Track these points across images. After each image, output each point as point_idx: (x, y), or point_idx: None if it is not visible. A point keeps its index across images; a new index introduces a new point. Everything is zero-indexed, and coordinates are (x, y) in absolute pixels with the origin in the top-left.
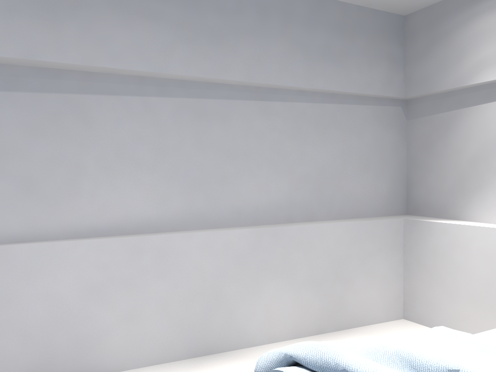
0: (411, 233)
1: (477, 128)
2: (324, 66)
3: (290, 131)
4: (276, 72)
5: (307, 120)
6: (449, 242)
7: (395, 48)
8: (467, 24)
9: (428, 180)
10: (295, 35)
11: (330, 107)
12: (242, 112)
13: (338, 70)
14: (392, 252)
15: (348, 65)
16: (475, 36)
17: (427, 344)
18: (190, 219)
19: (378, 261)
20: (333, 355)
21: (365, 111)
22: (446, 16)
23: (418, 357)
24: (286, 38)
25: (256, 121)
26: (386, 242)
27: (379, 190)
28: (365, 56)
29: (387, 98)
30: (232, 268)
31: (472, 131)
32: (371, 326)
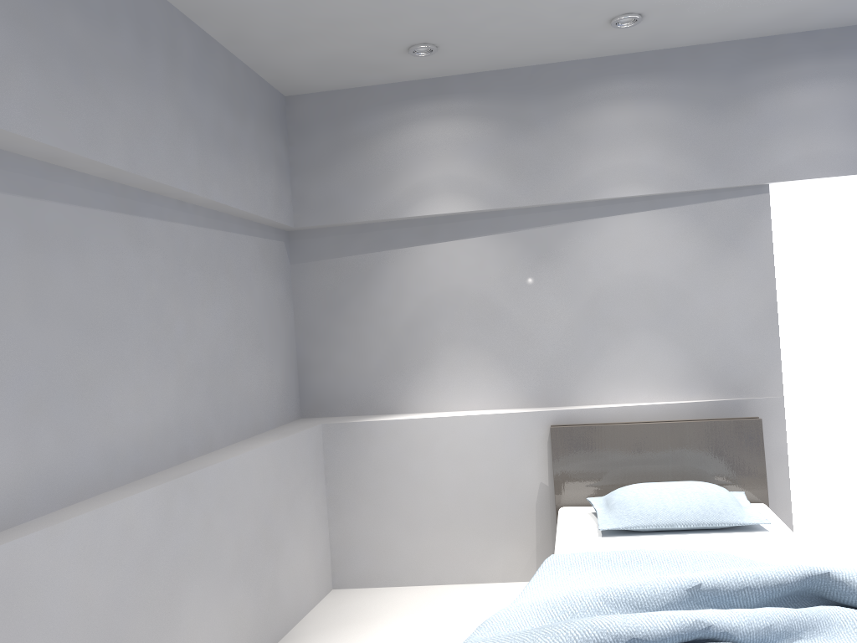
0: (339, 445)
1: (414, 278)
2: (219, 160)
3: (173, 279)
4: (166, 161)
5: (192, 259)
6: (403, 448)
7: (281, 145)
8: (396, 131)
9: (339, 358)
10: (184, 94)
11: (216, 236)
12: (105, 236)
13: (233, 171)
14: (315, 482)
15: (242, 163)
16: (410, 150)
17: (566, 583)
18: (31, 491)
19: (304, 502)
20: (602, 628)
21: (253, 246)
22: (362, 113)
23: (639, 591)
24: (174, 97)
25: (126, 256)
26: (310, 467)
27: (274, 381)
28: (257, 153)
29: (271, 226)
30: (135, 581)
31: (406, 282)
32: (310, 617)
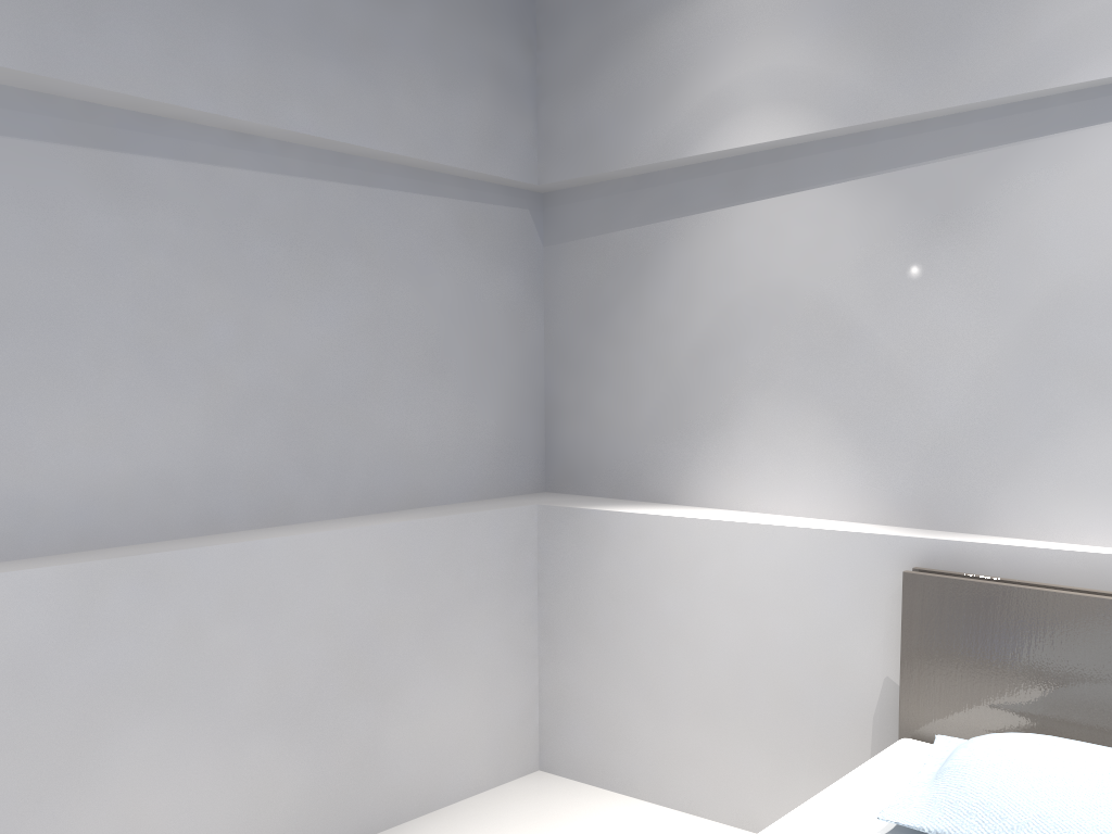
0: (558, 543)
1: (712, 268)
2: (313, 66)
3: (209, 254)
4: (150, 62)
5: (263, 226)
6: (651, 565)
7: (513, 50)
8: None
9: (598, 402)
10: None
11: (335, 192)
12: (31, 180)
13: (355, 85)
14: (509, 596)
15: (384, 74)
16: (707, 30)
17: None
18: None
19: (472, 626)
20: None
21: (437, 212)
22: None
23: None
24: None
25: (85, 213)
26: (495, 571)
27: (474, 429)
28: (434, 60)
29: (493, 182)
30: None
31: (699, 276)
32: (455, 809)
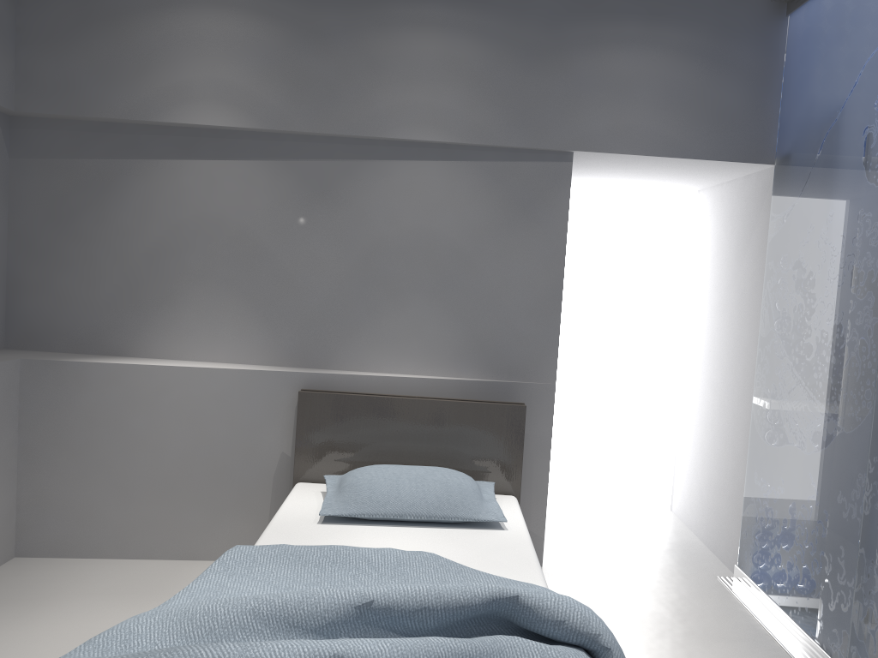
0: (40, 387)
1: (165, 198)
2: None
3: None
4: None
5: None
6: (122, 398)
7: (3, 2)
8: (159, 13)
9: (61, 282)
10: None
11: None
12: None
13: None
14: (0, 428)
15: None
16: (174, 39)
17: (239, 583)
18: None
19: None
20: None
21: None
22: None
23: (299, 605)
24: None
25: None
26: None
27: None
28: None
29: None
30: None
31: (154, 202)
32: None
